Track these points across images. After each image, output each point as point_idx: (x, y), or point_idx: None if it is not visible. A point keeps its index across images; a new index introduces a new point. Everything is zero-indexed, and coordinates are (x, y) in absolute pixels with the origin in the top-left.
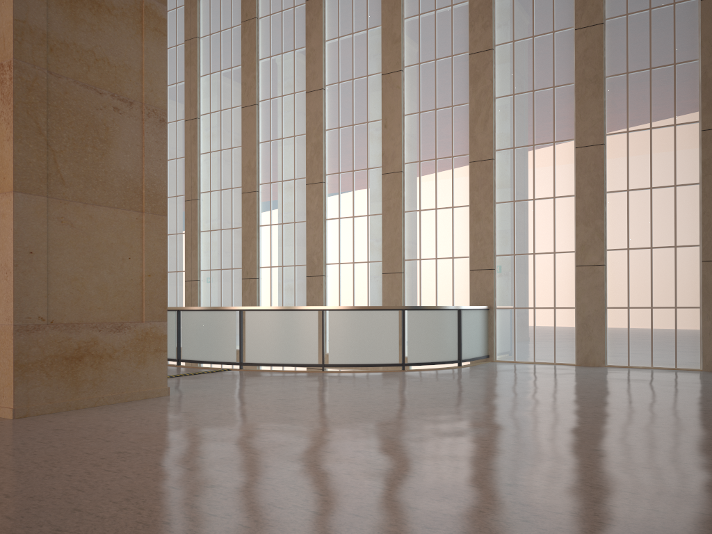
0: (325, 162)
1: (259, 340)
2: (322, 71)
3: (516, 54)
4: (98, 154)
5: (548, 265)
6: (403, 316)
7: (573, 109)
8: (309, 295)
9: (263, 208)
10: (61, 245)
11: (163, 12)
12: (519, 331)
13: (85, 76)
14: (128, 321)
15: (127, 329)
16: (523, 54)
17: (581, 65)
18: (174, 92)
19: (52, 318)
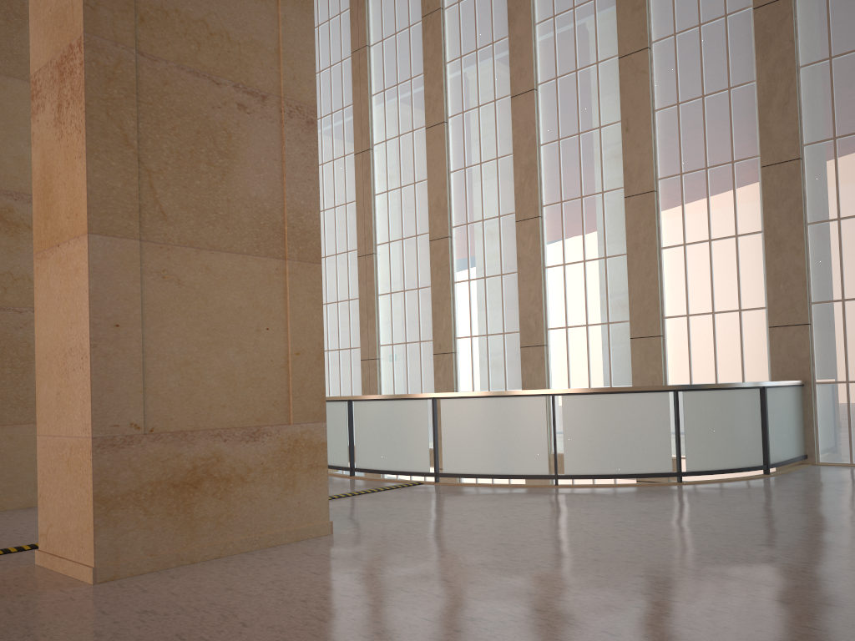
0: (540, 189)
1: (461, 440)
2: (533, 65)
3: None
4: (216, 173)
5: None
6: (676, 400)
7: None
8: (524, 372)
9: (458, 259)
10: (163, 312)
11: None
12: None
13: (193, 58)
14: (267, 424)
15: (267, 437)
16: None
17: None
18: (340, 119)
19: (152, 425)
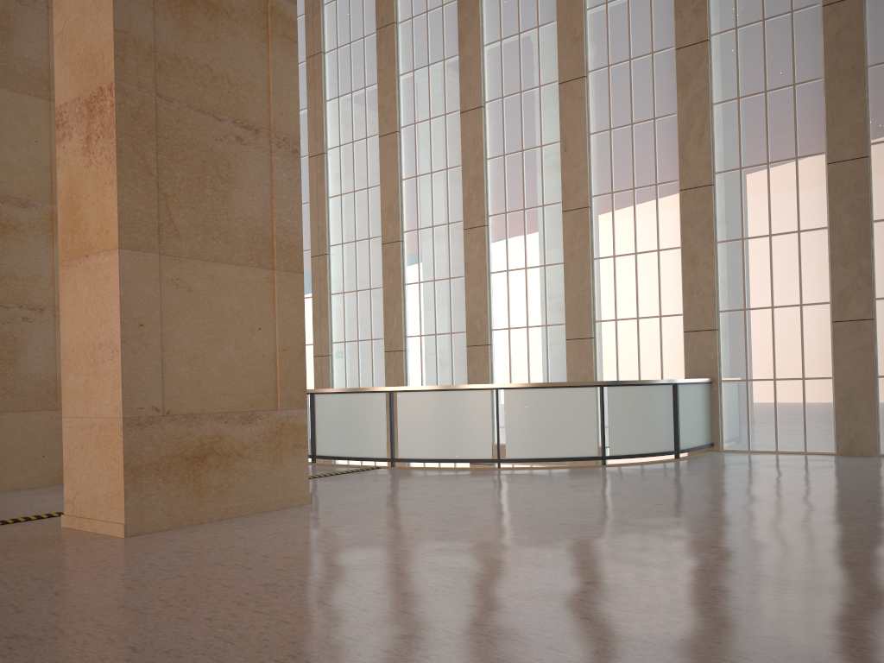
0: (487, 200)
1: (415, 429)
2: (481, 84)
3: (741, 45)
4: (218, 197)
5: (792, 322)
6: (602, 394)
7: (823, 112)
8: (470, 370)
9: (409, 262)
10: (177, 314)
11: (292, 14)
12: (754, 410)
13: (200, 98)
14: (259, 409)
15: (259, 420)
16: (751, 44)
17: (833, 53)
18: None
19: (168, 408)
